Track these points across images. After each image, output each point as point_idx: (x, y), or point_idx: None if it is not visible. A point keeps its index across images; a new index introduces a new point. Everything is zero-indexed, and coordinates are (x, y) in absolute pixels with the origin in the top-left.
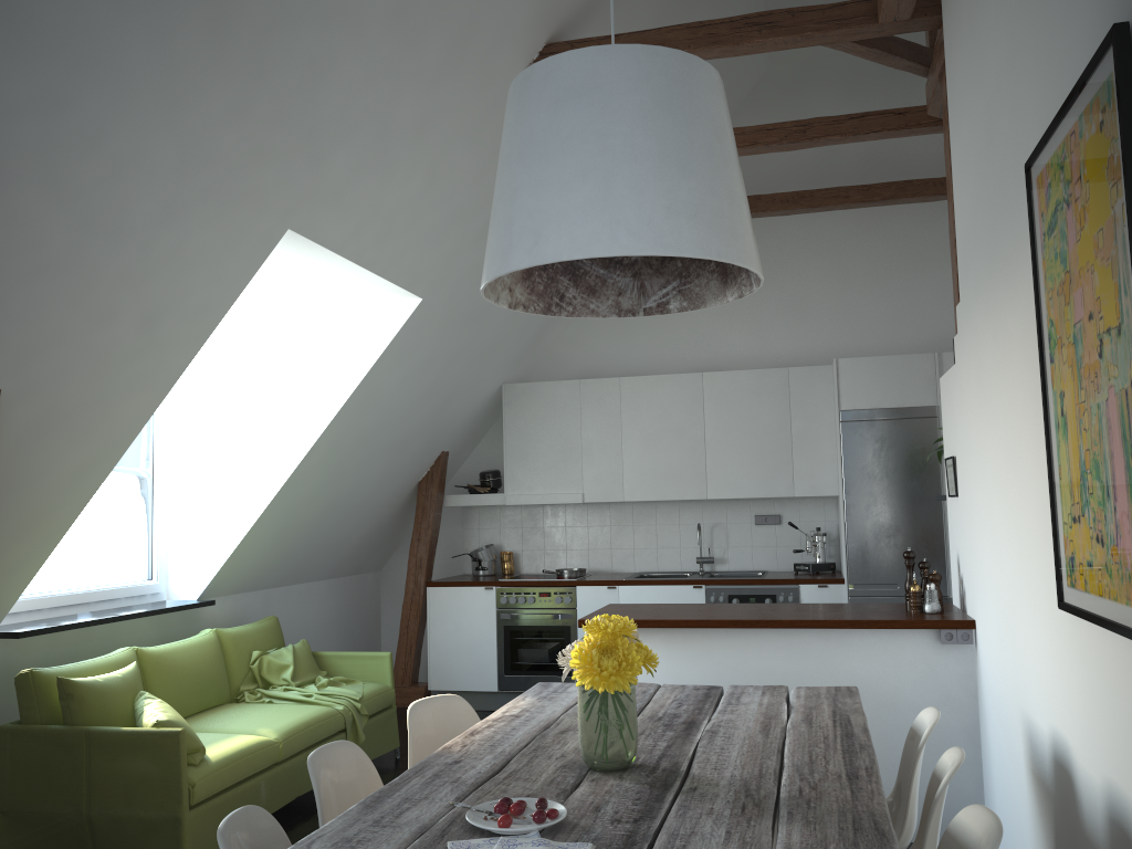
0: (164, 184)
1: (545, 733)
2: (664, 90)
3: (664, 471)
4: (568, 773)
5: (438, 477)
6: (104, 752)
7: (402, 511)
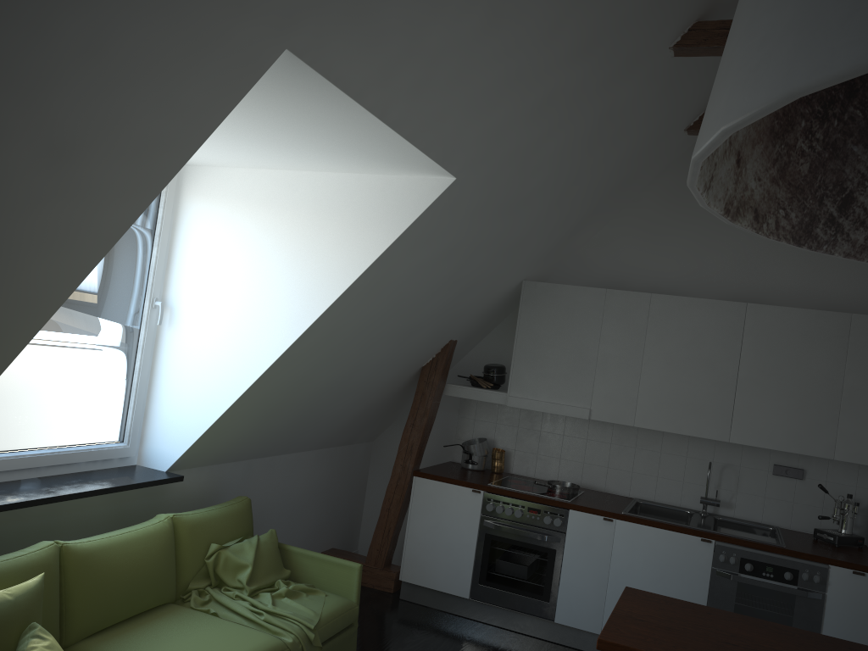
0: None
1: None
2: None
3: (685, 403)
4: None
5: (442, 365)
6: None
7: (402, 392)
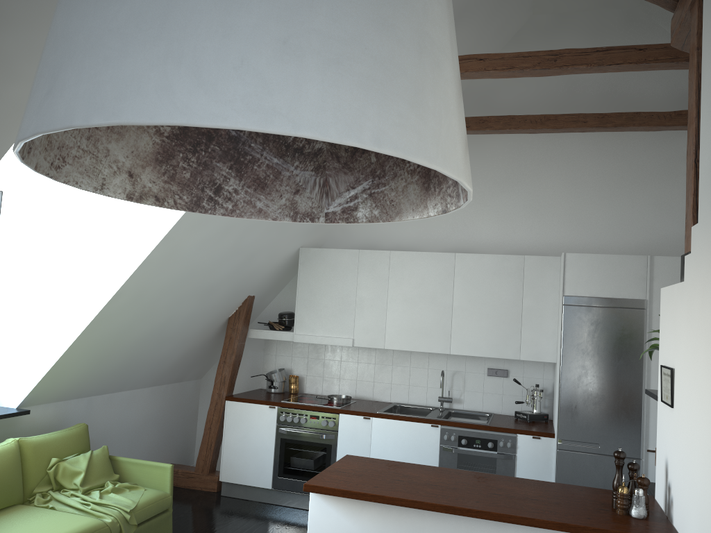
0: None
1: None
2: None
3: (418, 328)
4: None
5: (243, 315)
6: None
7: (216, 338)
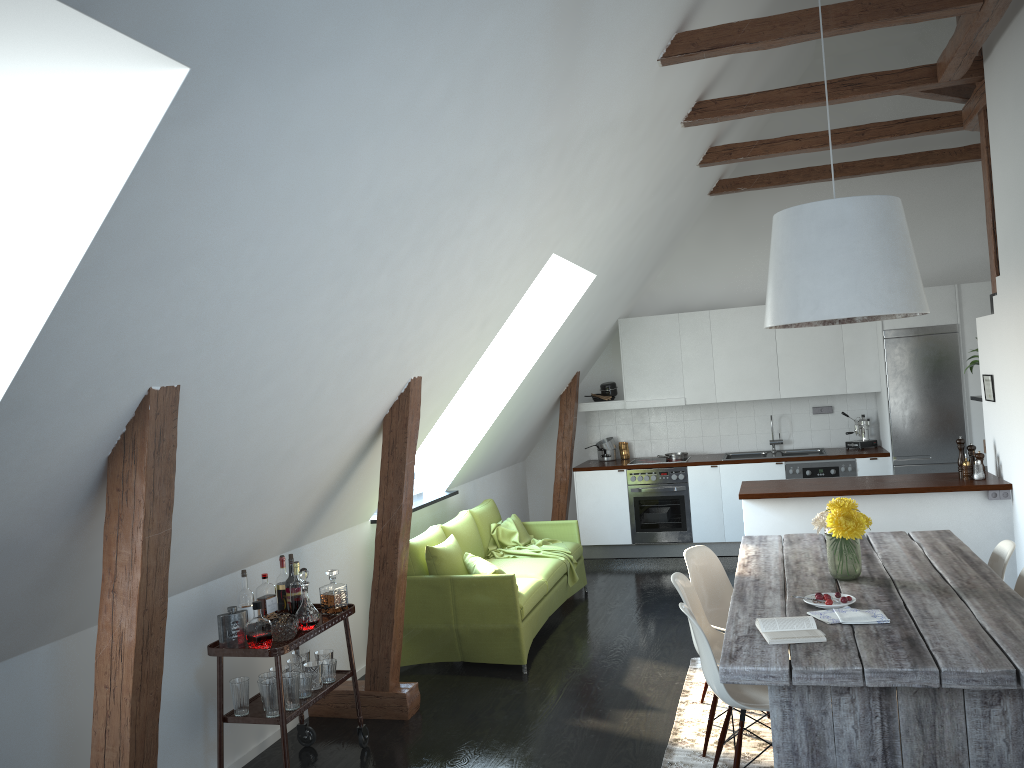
0: (514, 246)
1: (787, 563)
2: (881, 220)
3: (746, 379)
4: (826, 582)
5: (575, 390)
6: (463, 590)
7: (547, 416)
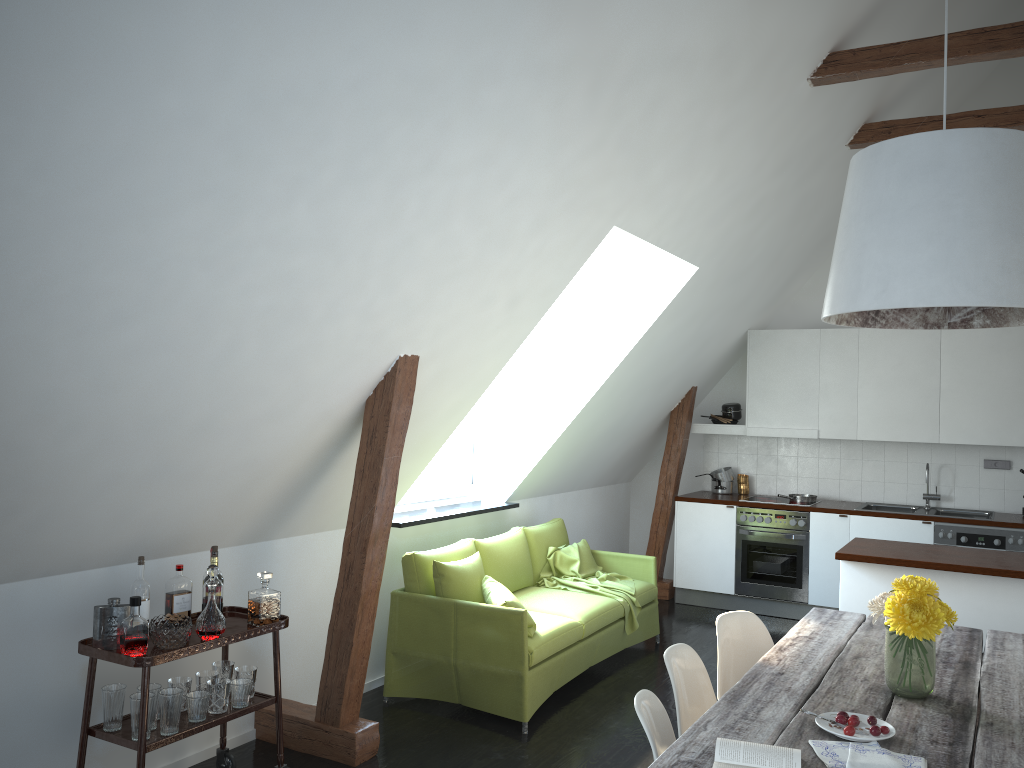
0: (540, 204)
1: (841, 657)
2: (1001, 166)
3: (898, 415)
4: (876, 695)
5: (687, 408)
6: (467, 619)
7: (654, 434)
